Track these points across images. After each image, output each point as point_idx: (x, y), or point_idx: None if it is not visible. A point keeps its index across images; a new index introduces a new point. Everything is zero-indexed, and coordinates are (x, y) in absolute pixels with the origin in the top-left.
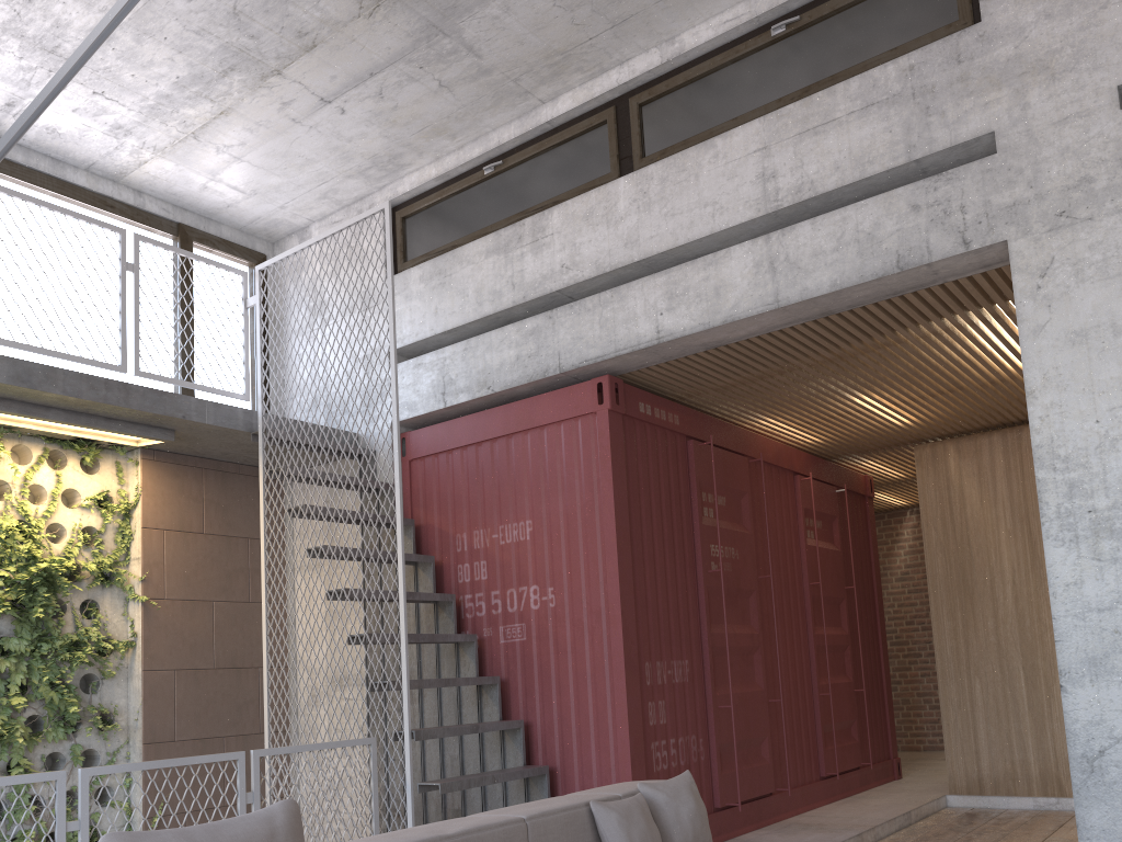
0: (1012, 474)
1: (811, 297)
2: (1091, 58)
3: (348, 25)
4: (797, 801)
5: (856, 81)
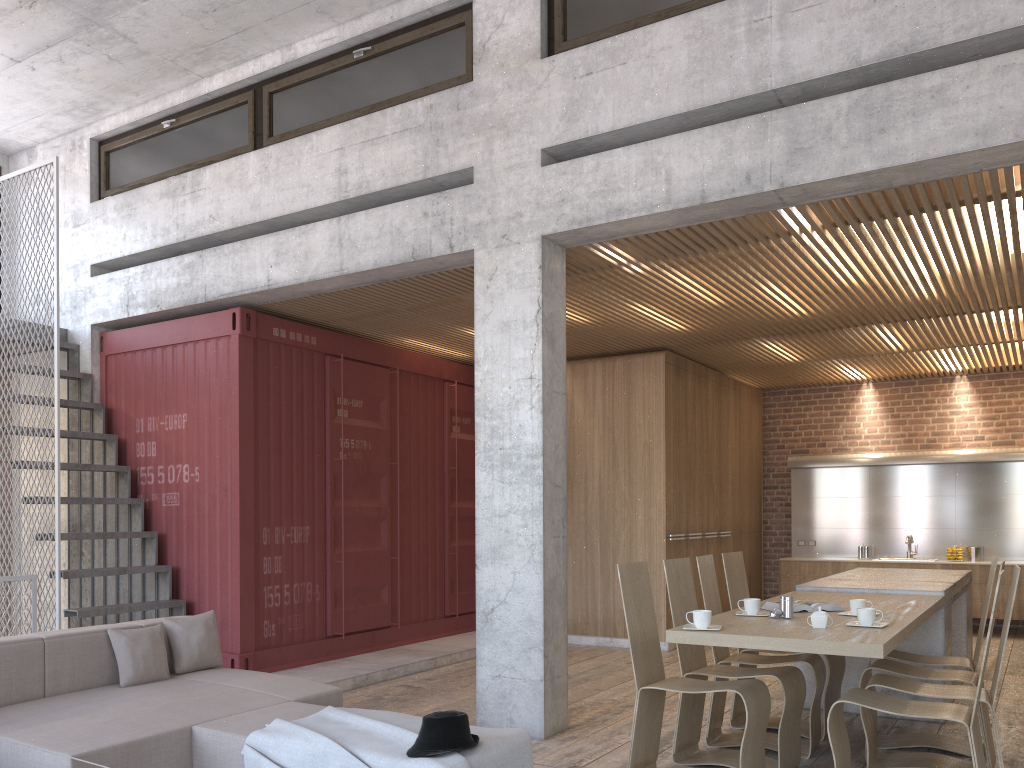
0: (606, 393)
1: (362, 270)
2: (529, 125)
3: (15, 12)
4: (415, 633)
5: (399, 109)
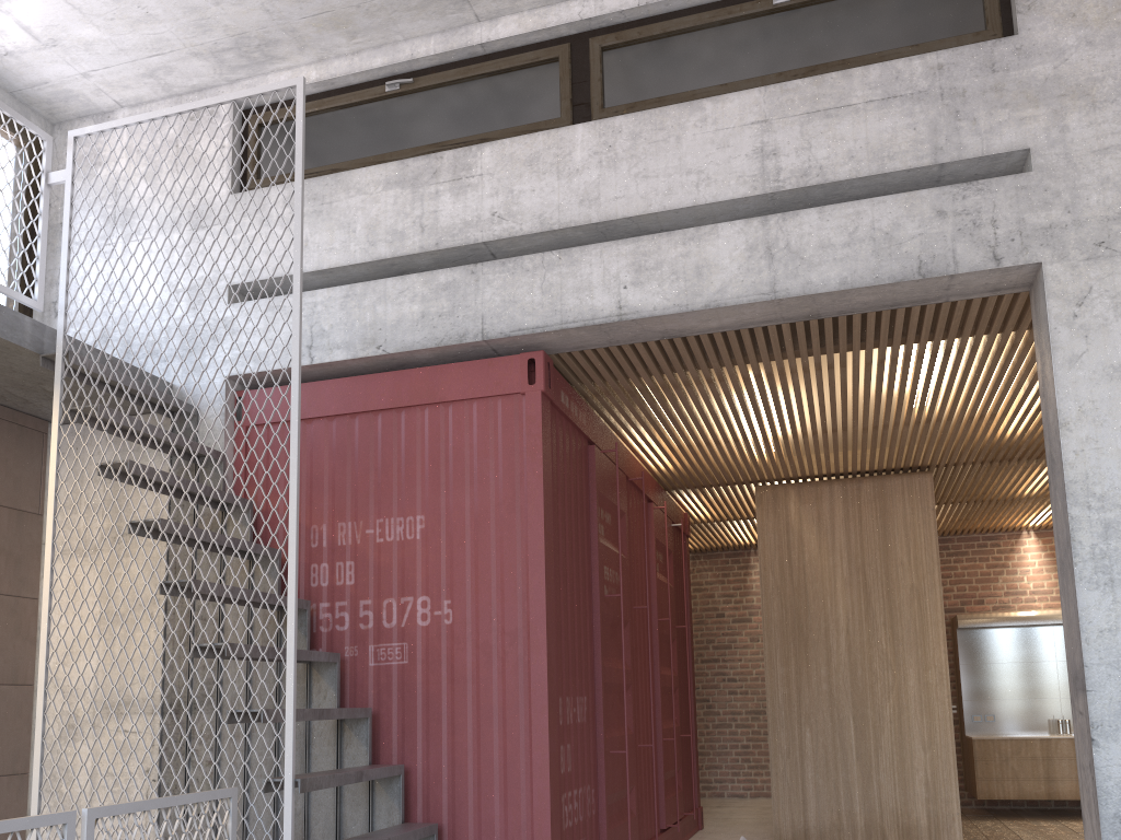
0: (851, 523)
1: (816, 293)
2: None
3: None
4: None
5: (876, 69)
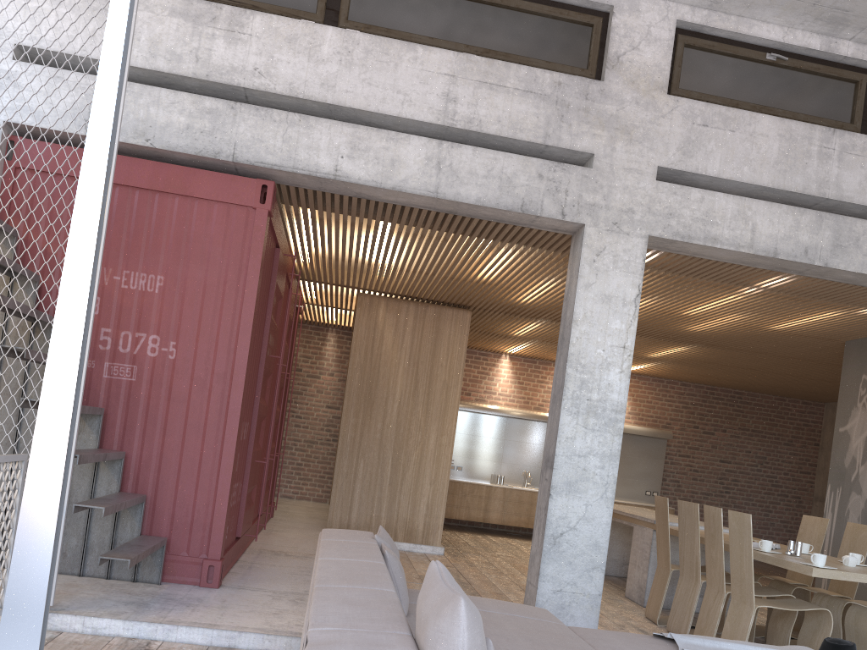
0: (416, 333)
1: (461, 201)
2: (650, 142)
3: None
4: (253, 532)
5: (525, 69)
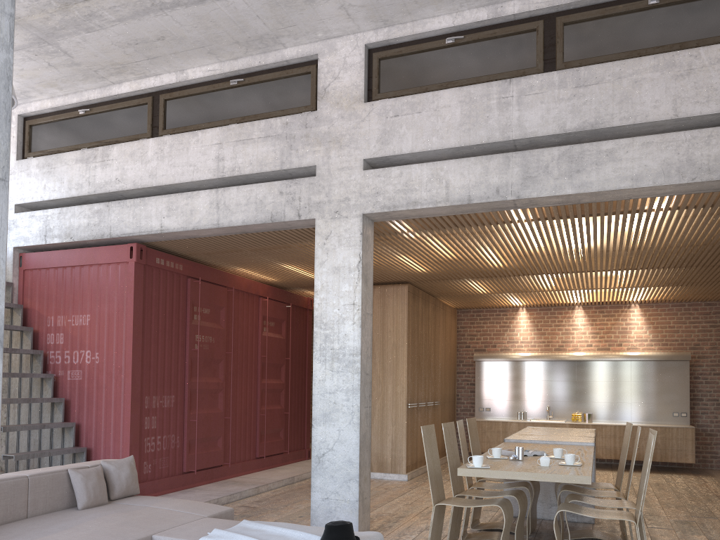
0: None
1: (233, 226)
2: (356, 143)
3: None
4: (238, 470)
5: (263, 122)
